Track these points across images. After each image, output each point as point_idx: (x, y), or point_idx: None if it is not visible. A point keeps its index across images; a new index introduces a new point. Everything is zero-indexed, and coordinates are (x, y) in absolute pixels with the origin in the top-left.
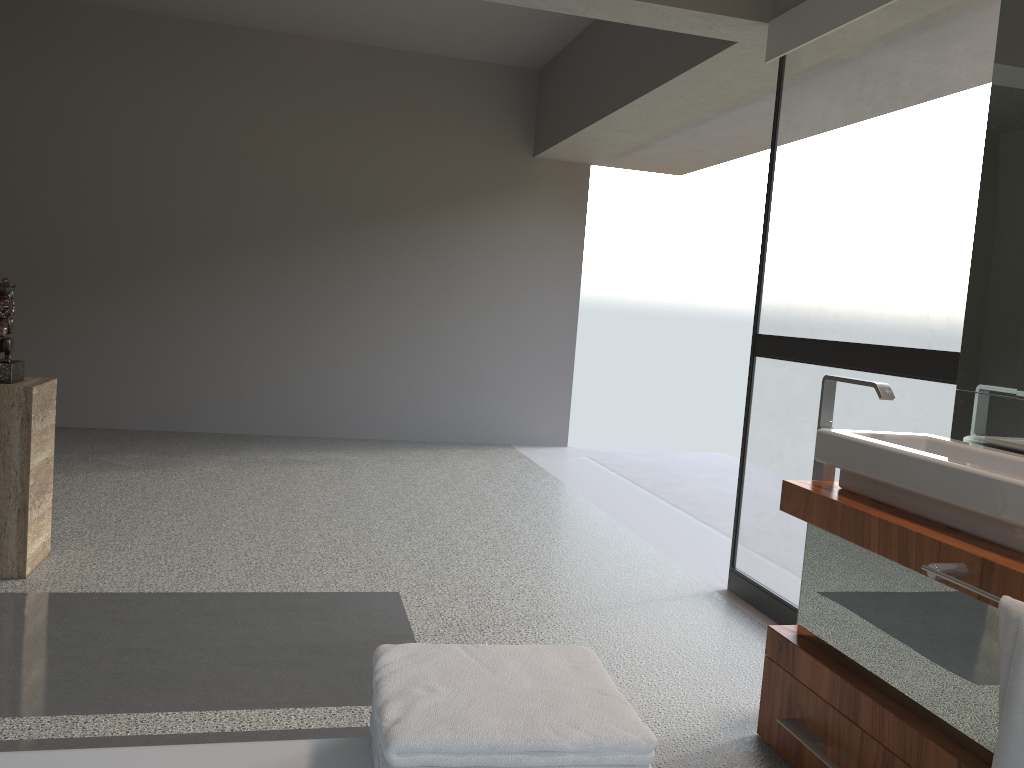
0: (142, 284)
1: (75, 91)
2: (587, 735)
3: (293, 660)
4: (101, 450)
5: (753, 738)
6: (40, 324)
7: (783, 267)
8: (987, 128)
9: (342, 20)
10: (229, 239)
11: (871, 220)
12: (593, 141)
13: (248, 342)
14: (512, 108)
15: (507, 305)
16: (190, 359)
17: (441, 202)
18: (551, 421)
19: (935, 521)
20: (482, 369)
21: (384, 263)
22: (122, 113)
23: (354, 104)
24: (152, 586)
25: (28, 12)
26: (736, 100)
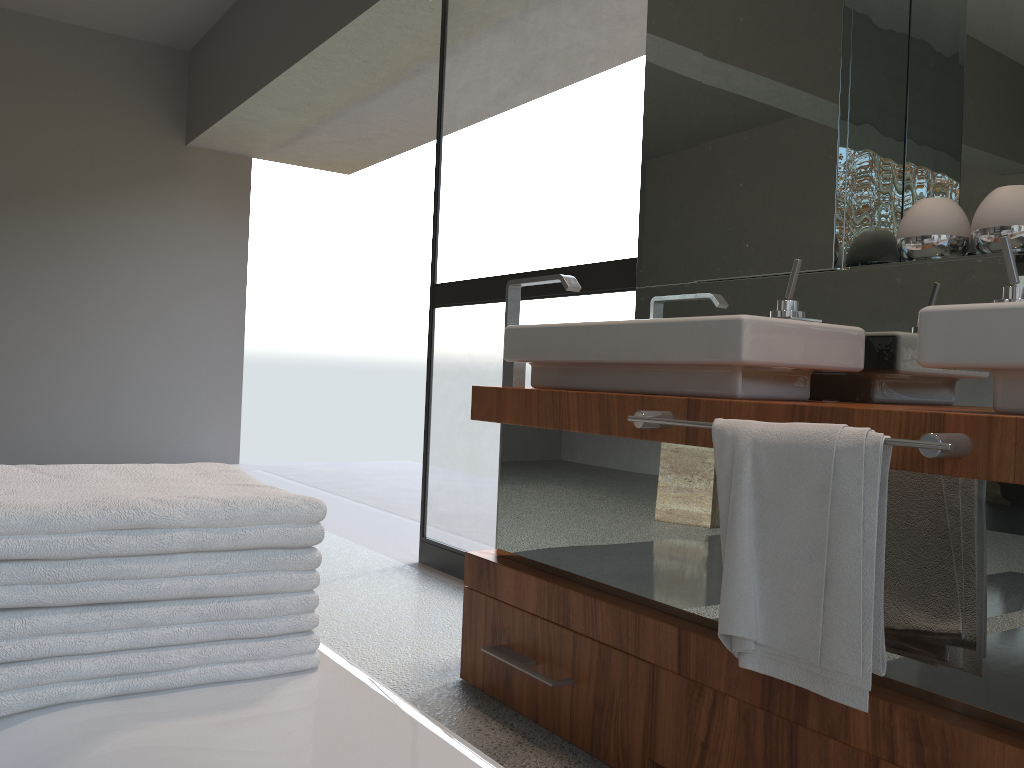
0: None
1: None
2: (213, 502)
3: None
4: None
5: (457, 683)
6: None
7: (456, 258)
8: (648, 25)
9: None
10: None
11: (536, 205)
12: (253, 123)
13: None
14: (159, 90)
15: (162, 308)
16: None
17: (75, 189)
18: (219, 436)
19: (633, 392)
20: (134, 381)
21: (3, 258)
22: None
23: None
24: None
25: None
26: (401, 70)
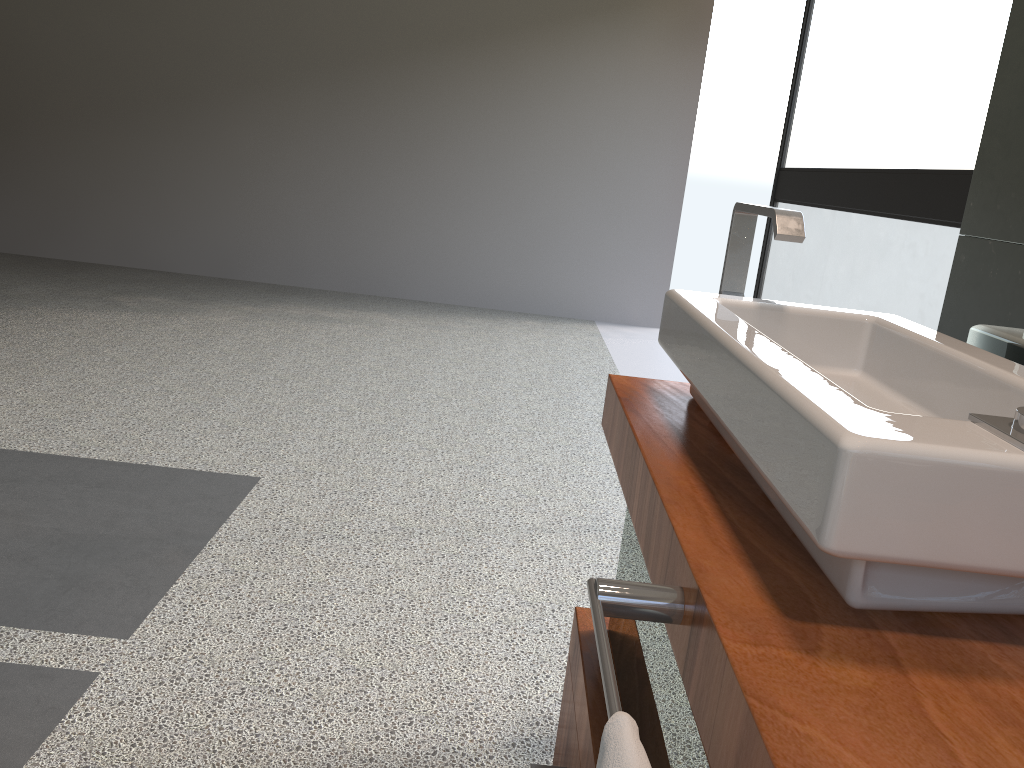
0: (196, 117)
1: None
2: None
3: (19, 551)
4: (128, 291)
5: None
6: (97, 157)
7: None
8: None
9: None
10: (286, 68)
11: None
12: None
13: (306, 186)
14: None
15: (600, 156)
16: (245, 202)
17: (527, 27)
18: (645, 297)
19: (754, 479)
20: (566, 231)
21: (457, 100)
22: None
23: None
24: None
25: None
26: None
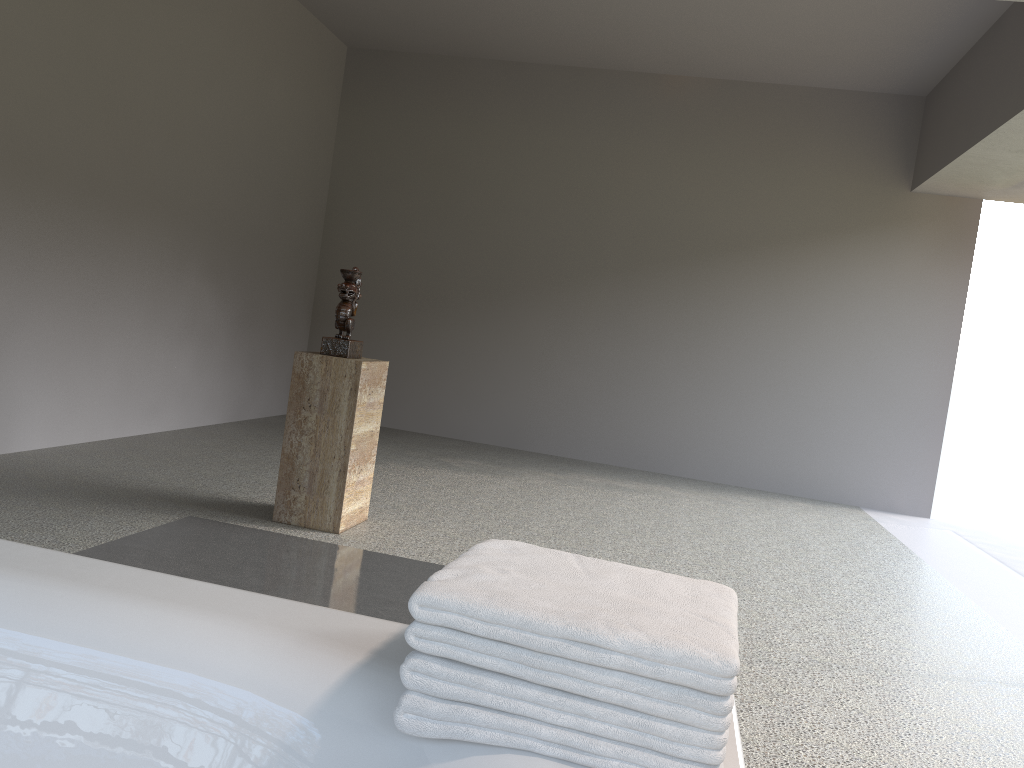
0: (502, 309)
1: (464, 135)
2: (645, 638)
3: None
4: (446, 454)
5: None
6: (415, 340)
7: None
8: None
9: (707, 54)
10: (583, 270)
11: None
12: (981, 167)
13: (591, 370)
14: (889, 139)
15: (867, 352)
16: (537, 382)
17: (800, 239)
18: (911, 486)
19: None
20: (832, 420)
21: (733, 300)
22: (501, 154)
23: (715, 139)
24: (438, 559)
25: (435, 69)
26: None
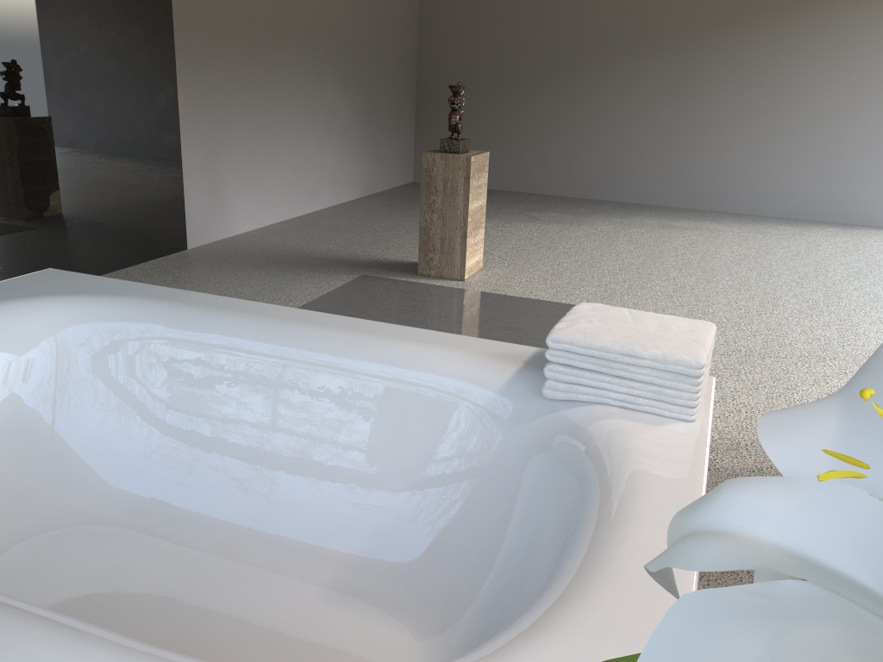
0: (571, 82)
1: None
2: (659, 352)
3: None
4: (532, 209)
5: None
6: (500, 115)
7: None
8: None
9: None
10: (639, 41)
11: None
12: None
13: (648, 128)
14: None
15: None
16: (602, 142)
17: None
18: None
19: None
20: (864, 154)
21: (775, 54)
22: None
23: None
24: (536, 295)
25: None
26: None
